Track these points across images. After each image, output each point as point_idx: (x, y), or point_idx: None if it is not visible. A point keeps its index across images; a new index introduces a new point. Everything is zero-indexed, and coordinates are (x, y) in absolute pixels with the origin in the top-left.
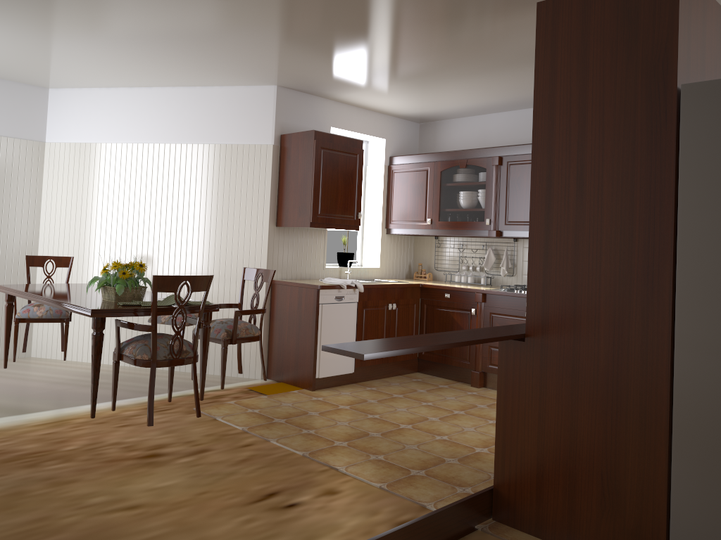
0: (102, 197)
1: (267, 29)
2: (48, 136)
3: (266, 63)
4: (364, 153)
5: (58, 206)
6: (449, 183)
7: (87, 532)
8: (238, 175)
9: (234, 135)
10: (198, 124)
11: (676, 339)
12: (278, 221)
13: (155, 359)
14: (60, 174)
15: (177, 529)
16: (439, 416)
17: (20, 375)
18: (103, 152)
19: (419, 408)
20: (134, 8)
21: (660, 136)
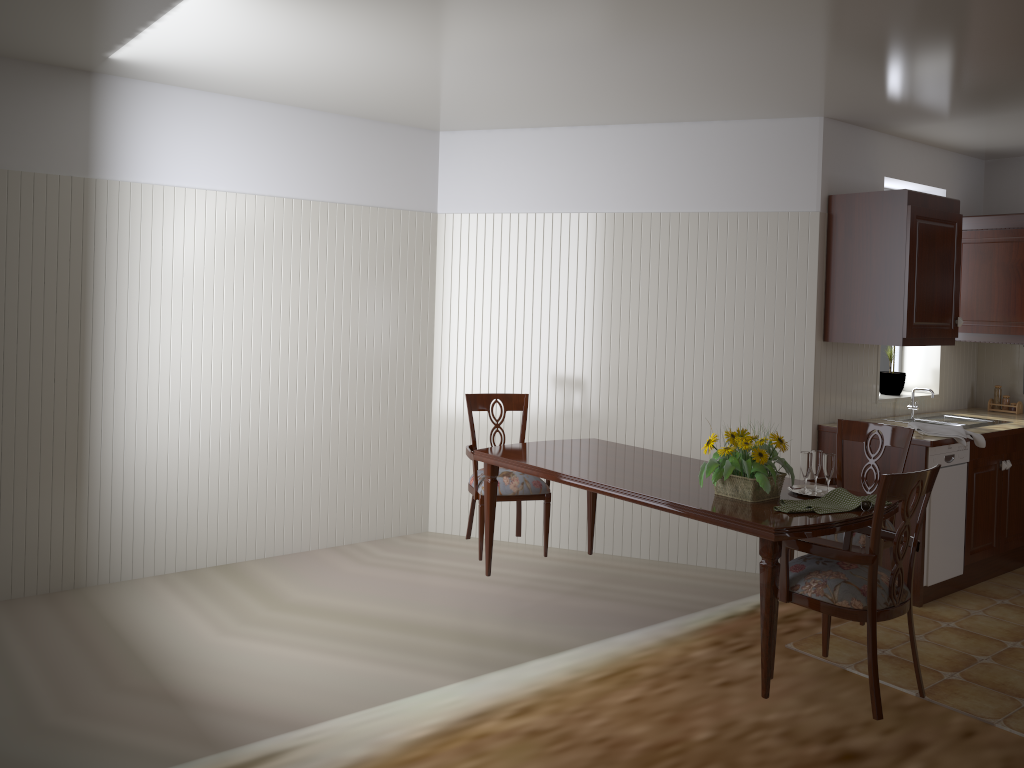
0: (532, 296)
1: (941, 39)
2: (440, 203)
3: (856, 87)
4: None
5: (461, 309)
6: None
7: None
8: (759, 261)
9: (749, 197)
10: (687, 181)
11: None
12: (828, 333)
13: (875, 609)
14: (464, 261)
15: None
16: None
17: (454, 569)
18: (530, 228)
19: None
20: (751, 18)
21: None
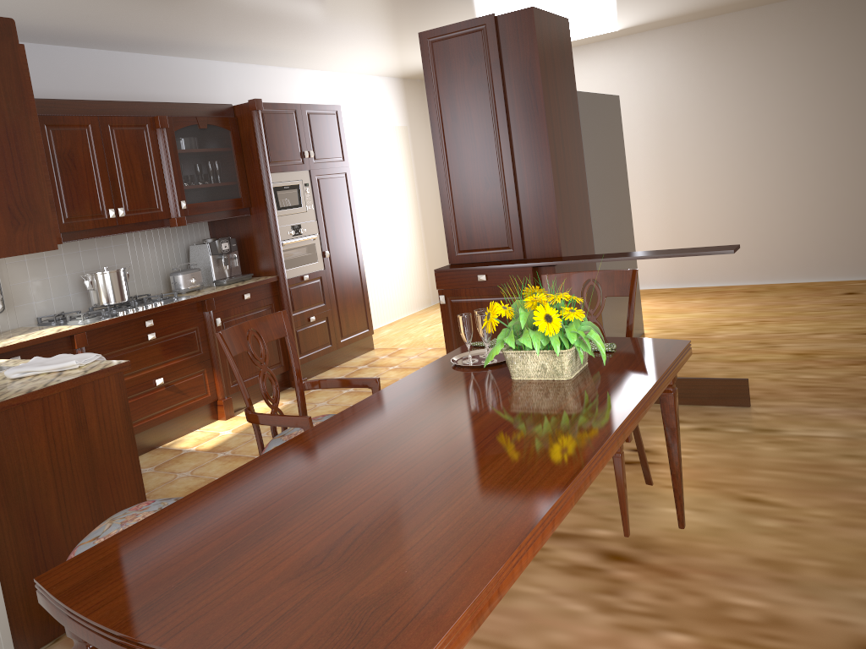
0: None
1: None
2: None
3: None
4: None
5: None
6: None
7: (821, 494)
8: None
9: None
10: None
11: (593, 233)
12: None
13: None
14: None
15: (748, 468)
16: None
17: None
18: None
19: None
20: None
21: (577, 119)
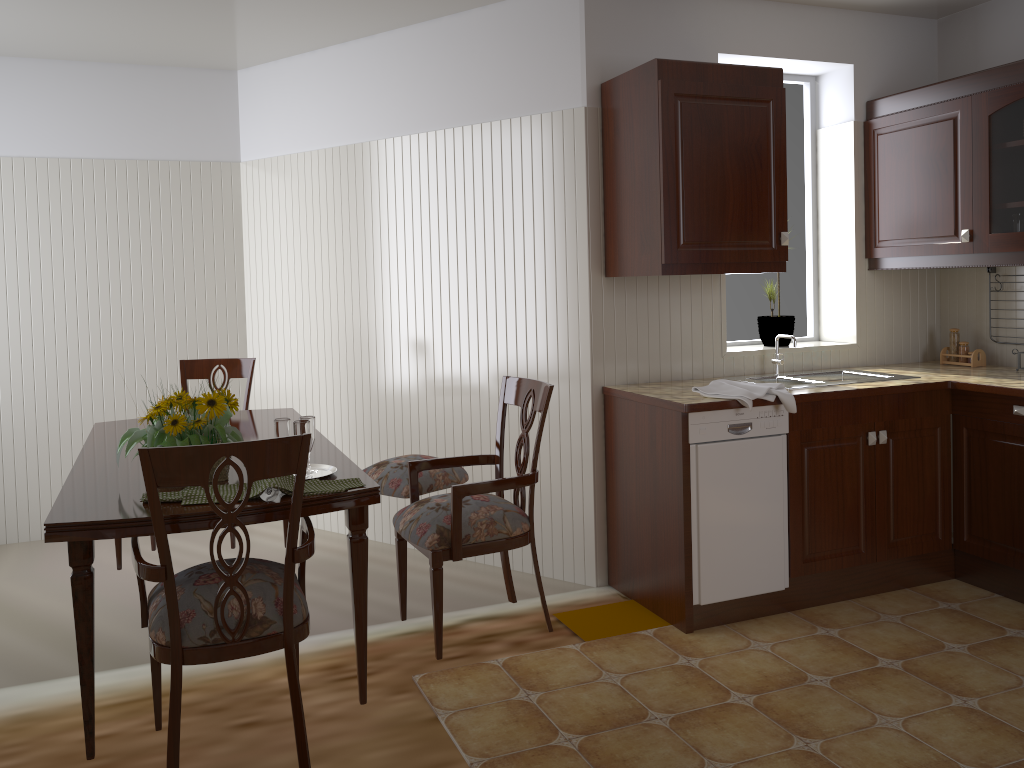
0: (320, 247)
1: None
2: (243, 151)
3: None
4: (809, 103)
5: (264, 267)
6: (1013, 140)
7: None
8: (525, 179)
9: (512, 100)
10: (451, 89)
11: None
12: (608, 266)
13: (179, 646)
14: (263, 213)
15: None
16: (993, 763)
17: (202, 558)
18: (314, 168)
19: (941, 722)
20: None
21: None
